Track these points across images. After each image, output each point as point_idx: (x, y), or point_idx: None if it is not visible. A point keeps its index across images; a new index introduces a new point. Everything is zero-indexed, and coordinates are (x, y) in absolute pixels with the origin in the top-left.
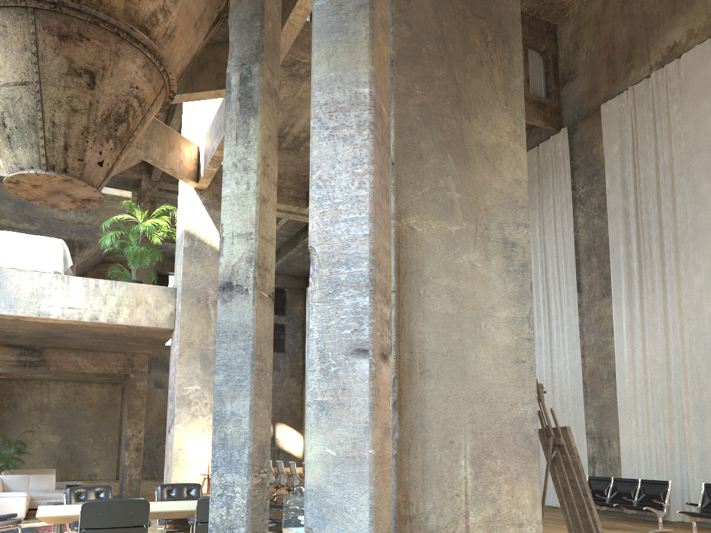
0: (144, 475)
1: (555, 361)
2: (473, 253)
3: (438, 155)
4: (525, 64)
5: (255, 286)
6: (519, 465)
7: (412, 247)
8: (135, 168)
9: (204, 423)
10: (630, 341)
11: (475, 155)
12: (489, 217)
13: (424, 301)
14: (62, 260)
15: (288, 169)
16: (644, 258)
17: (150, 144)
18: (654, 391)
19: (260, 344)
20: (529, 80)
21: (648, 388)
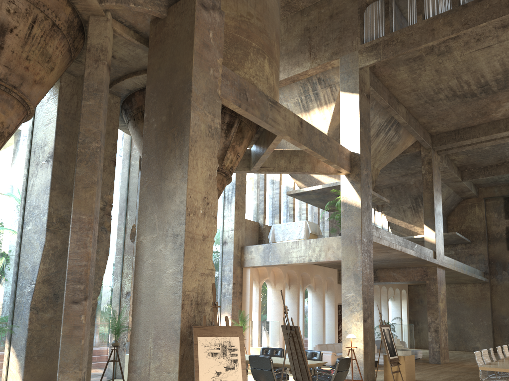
0: None
1: None
2: (161, 245)
3: (152, 205)
4: None
5: None
6: (171, 344)
7: (140, 249)
8: (415, 145)
9: (358, 316)
10: None
11: (165, 197)
12: (168, 225)
13: (142, 271)
14: (304, 231)
15: None
16: None
17: (303, 165)
18: None
19: None
20: None
21: None
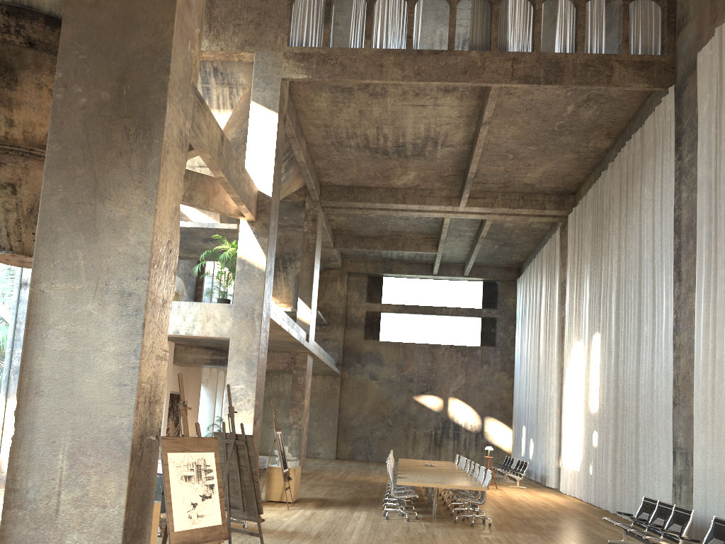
0: (360, 458)
1: (655, 363)
2: (92, 304)
3: (72, 234)
4: (623, 22)
5: None
6: (110, 463)
7: (41, 305)
8: (300, 192)
9: (247, 416)
10: (704, 341)
11: (105, 229)
12: (110, 275)
13: (45, 342)
14: None
15: (428, 173)
16: (719, 240)
17: (193, 194)
18: (718, 403)
19: None
20: (628, 39)
21: (715, 399)
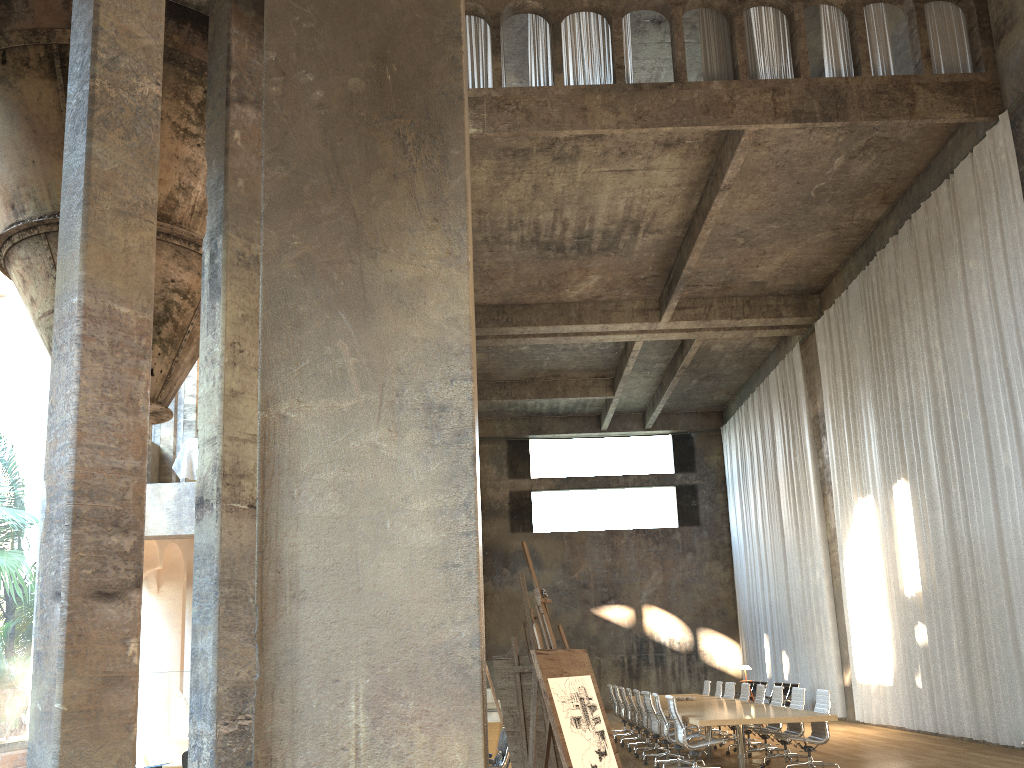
0: None
1: None
2: (377, 431)
3: (325, 315)
4: (919, 31)
5: (219, 499)
6: (446, 707)
7: (284, 440)
8: None
9: None
10: None
11: (383, 301)
12: (403, 379)
13: (300, 505)
14: None
15: (617, 275)
16: None
17: None
18: None
19: (232, 566)
20: (930, 54)
21: None
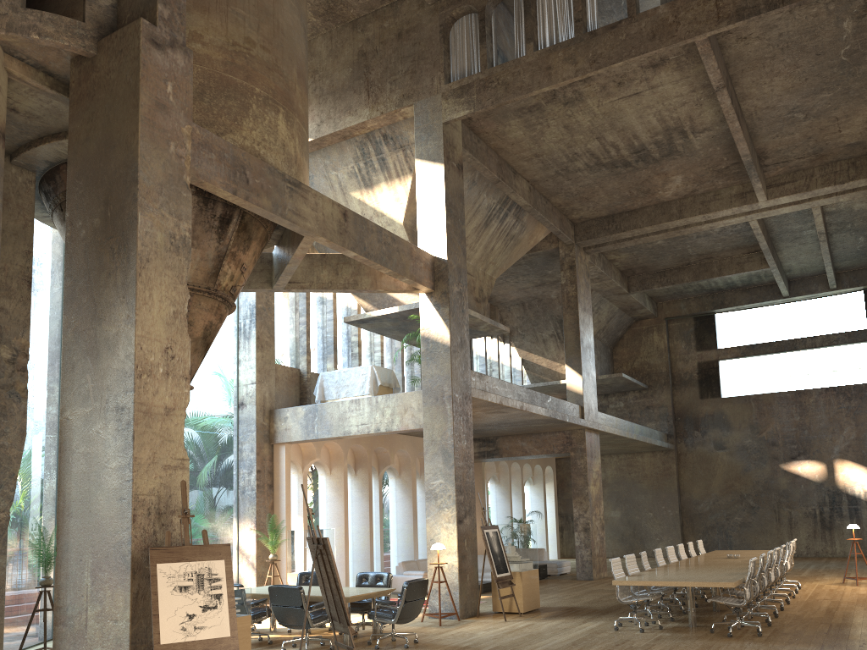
0: None
1: None
2: (98, 424)
3: (82, 360)
4: None
5: None
6: (117, 577)
7: (67, 431)
8: (551, 238)
9: (449, 515)
10: None
11: (103, 349)
12: (109, 393)
13: (71, 466)
14: (370, 383)
15: (697, 171)
16: None
17: (358, 278)
18: None
19: None
20: None
21: None
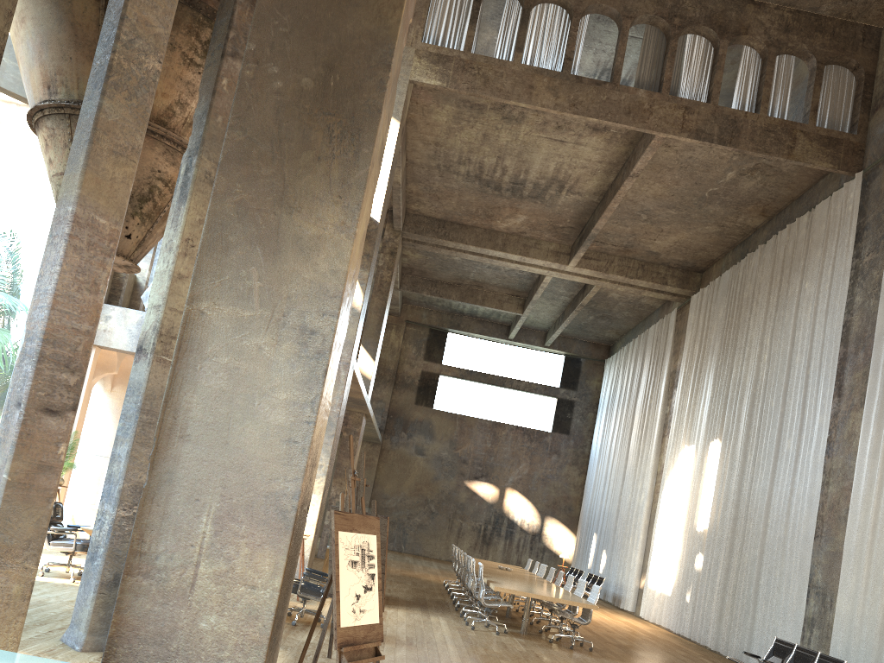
0: (391, 546)
1: (796, 485)
2: (264, 338)
3: (246, 247)
4: (814, 88)
5: (153, 351)
6: (266, 534)
7: (198, 328)
8: None
9: (316, 485)
10: (869, 470)
11: (289, 247)
12: (290, 305)
13: (199, 376)
14: None
15: (540, 220)
16: None
17: None
18: (879, 542)
19: (152, 401)
20: (817, 109)
21: (875, 538)
